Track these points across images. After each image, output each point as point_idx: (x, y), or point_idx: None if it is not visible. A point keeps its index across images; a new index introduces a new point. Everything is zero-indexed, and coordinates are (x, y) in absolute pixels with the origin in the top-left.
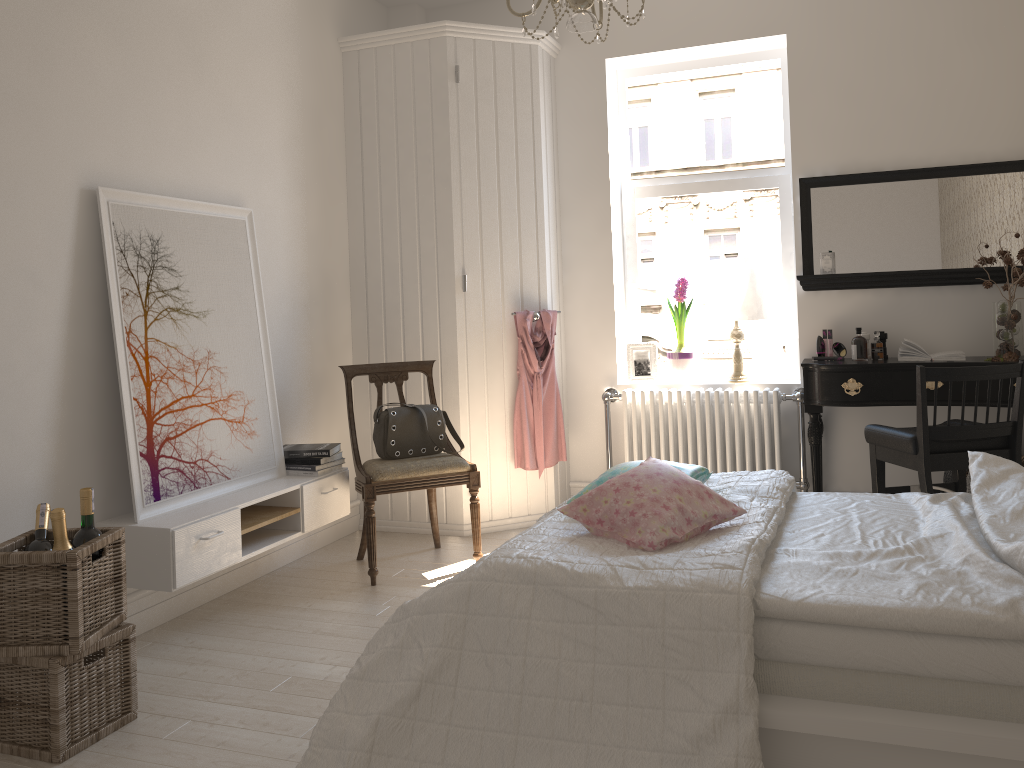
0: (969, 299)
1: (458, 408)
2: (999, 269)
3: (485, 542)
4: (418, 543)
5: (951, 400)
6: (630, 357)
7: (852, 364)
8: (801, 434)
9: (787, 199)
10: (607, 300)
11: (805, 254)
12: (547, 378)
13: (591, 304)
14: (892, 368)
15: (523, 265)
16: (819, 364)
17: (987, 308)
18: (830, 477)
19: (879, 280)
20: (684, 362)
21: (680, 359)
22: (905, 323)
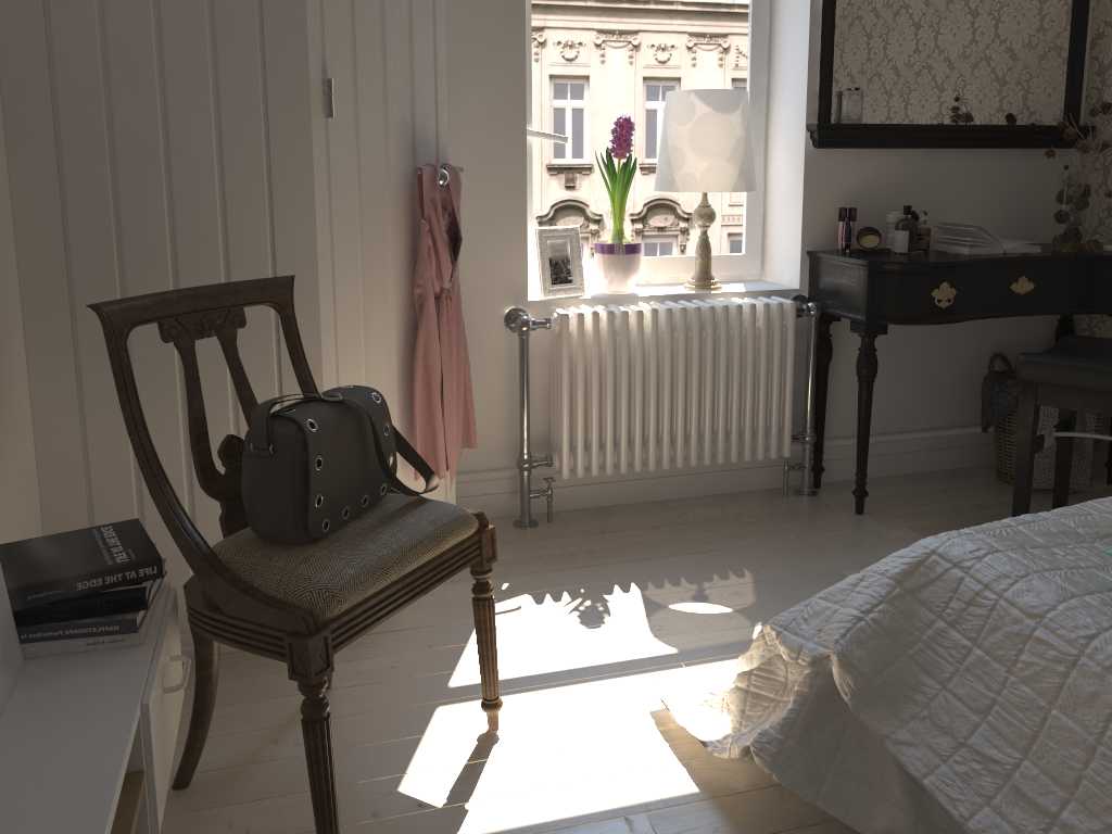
0: (1000, 168)
1: (320, 377)
2: (1045, 129)
3: (404, 644)
4: (263, 684)
5: (1039, 308)
6: (544, 253)
7: (948, 261)
8: (813, 364)
9: (763, 3)
10: (514, 151)
11: (823, 91)
12: (453, 299)
13: (485, 157)
14: (983, 266)
15: (416, 70)
16: (901, 262)
17: (1016, 181)
18: (825, 420)
19: (915, 137)
20: (633, 260)
21: (628, 255)
22: (930, 200)
